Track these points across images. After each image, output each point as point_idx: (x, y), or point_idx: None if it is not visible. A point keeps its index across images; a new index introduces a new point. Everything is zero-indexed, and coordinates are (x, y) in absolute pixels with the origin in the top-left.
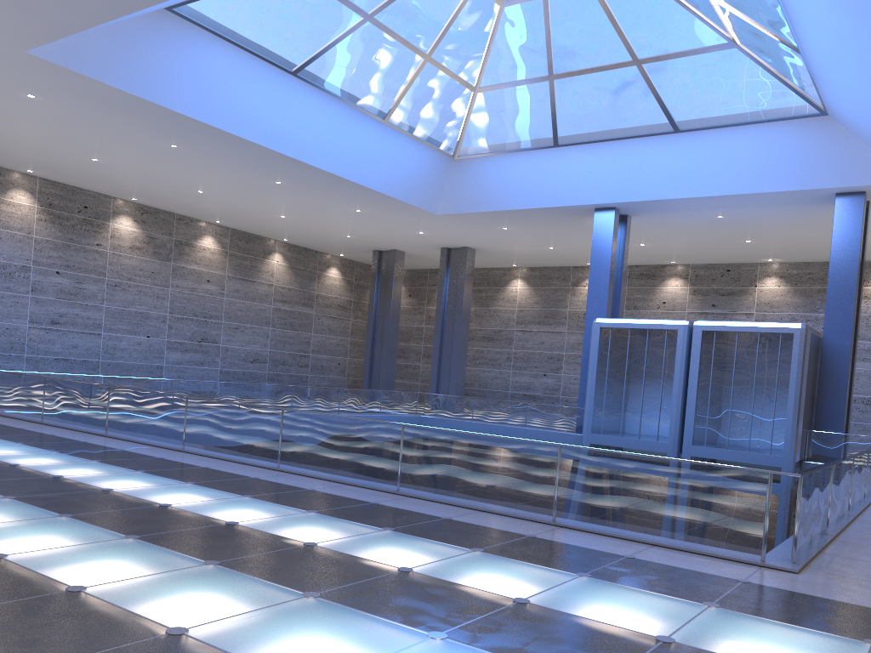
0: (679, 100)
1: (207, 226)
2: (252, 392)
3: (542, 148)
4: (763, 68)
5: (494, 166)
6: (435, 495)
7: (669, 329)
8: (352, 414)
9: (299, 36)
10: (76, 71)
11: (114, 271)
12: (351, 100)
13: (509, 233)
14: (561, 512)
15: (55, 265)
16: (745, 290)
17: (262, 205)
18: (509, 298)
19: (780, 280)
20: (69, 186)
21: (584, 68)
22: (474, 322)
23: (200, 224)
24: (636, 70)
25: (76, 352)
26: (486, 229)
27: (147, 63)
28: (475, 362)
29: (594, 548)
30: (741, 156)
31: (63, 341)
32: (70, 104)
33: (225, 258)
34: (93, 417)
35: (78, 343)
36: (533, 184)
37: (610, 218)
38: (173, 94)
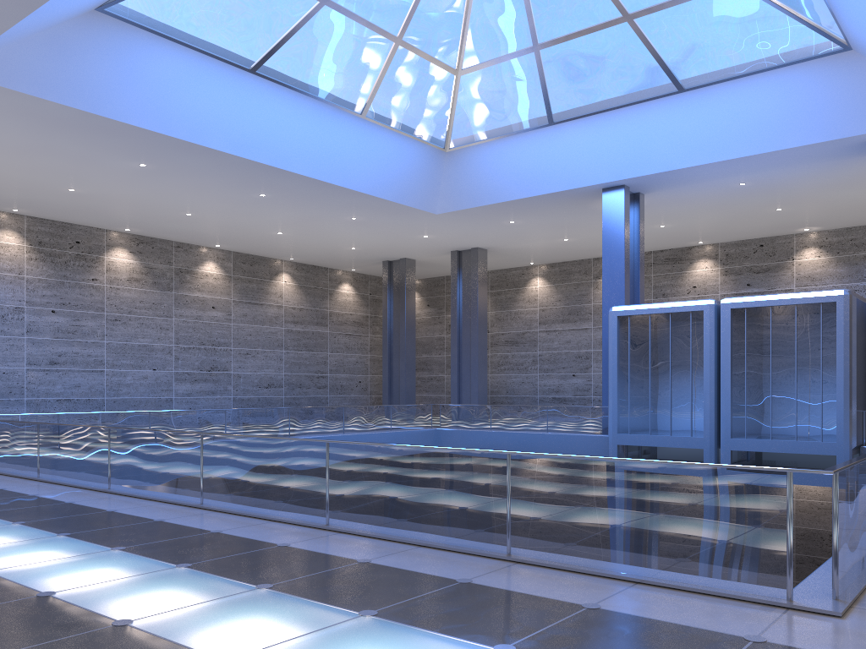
0: (679, 55)
1: (208, 251)
2: (242, 418)
3: (536, 128)
4: (771, 4)
5: (489, 154)
6: (369, 528)
7: (694, 311)
8: (359, 433)
9: (251, 29)
10: (12, 89)
11: (113, 305)
12: (322, 96)
13: (517, 227)
14: (517, 542)
15: (50, 304)
16: (782, 265)
17: (255, 222)
18: (530, 297)
19: (820, 250)
20: (58, 222)
21: (571, 32)
22: (495, 327)
23: (200, 250)
24: (628, 26)
25: (78, 391)
26: (493, 226)
27: (88, 73)
28: (500, 368)
29: (545, 596)
30: (757, 110)
31: (64, 381)
32: (21, 128)
33: (230, 283)
34: (26, 459)
35: (80, 381)
36: (532, 169)
37: (619, 197)
38: (123, 105)
